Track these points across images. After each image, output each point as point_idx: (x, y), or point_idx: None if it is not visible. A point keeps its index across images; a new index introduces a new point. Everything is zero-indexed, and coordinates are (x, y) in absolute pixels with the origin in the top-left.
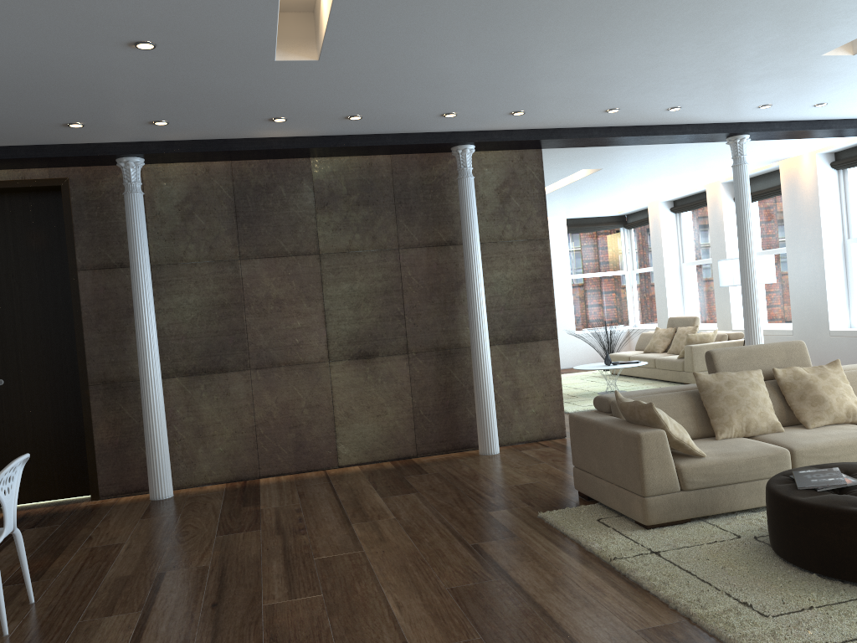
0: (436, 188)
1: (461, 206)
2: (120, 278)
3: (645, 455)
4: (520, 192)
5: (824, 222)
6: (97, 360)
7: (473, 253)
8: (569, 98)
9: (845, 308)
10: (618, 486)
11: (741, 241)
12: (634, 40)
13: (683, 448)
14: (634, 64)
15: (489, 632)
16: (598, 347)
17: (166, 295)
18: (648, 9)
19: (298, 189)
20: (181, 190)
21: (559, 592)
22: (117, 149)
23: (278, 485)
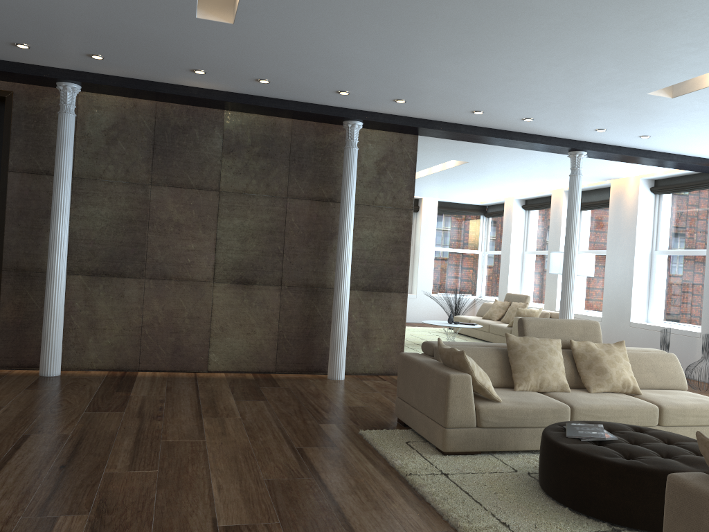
0: (326, 153)
1: (344, 171)
2: (44, 183)
3: (451, 393)
4: (395, 167)
5: (639, 234)
6: (13, 250)
7: (347, 211)
8: (442, 95)
9: (645, 306)
10: (428, 417)
11: (567, 237)
12: (497, 53)
13: (484, 392)
14: (496, 74)
15: (287, 519)
16: (447, 308)
17: (82, 205)
18: (508, 28)
19: (210, 134)
20: (109, 118)
21: (356, 495)
22: (58, 74)
23: (152, 378)
